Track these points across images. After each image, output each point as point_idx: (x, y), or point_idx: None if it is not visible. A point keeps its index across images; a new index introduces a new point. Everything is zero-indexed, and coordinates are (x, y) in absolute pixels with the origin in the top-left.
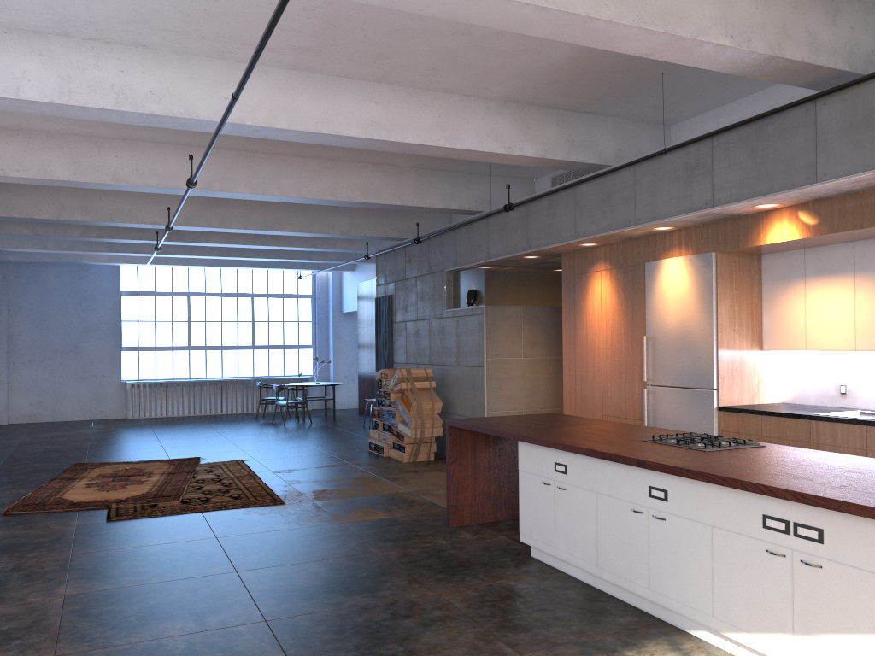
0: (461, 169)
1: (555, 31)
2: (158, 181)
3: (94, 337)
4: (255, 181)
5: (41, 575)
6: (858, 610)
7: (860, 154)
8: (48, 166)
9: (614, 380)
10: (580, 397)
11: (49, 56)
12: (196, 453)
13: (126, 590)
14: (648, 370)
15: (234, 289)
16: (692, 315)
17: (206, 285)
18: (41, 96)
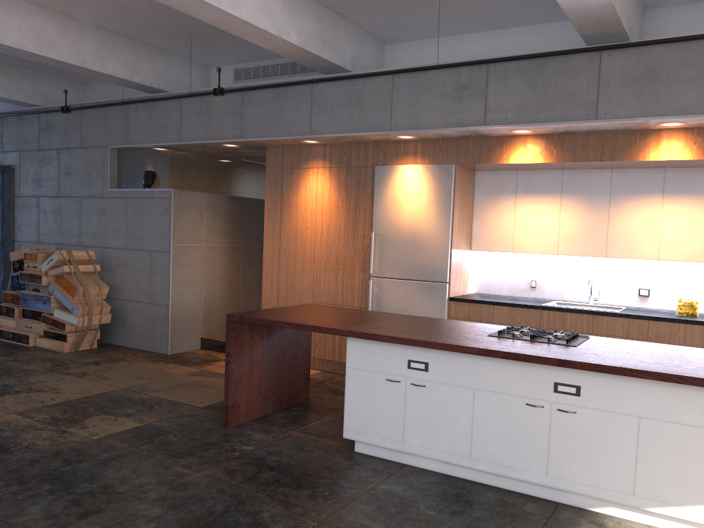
0: (149, 41)
1: None
2: None
3: None
4: None
5: None
6: None
7: (640, 102)
8: None
9: (330, 271)
10: (285, 285)
11: None
12: None
13: None
14: (373, 263)
15: None
16: (429, 217)
17: None
18: None
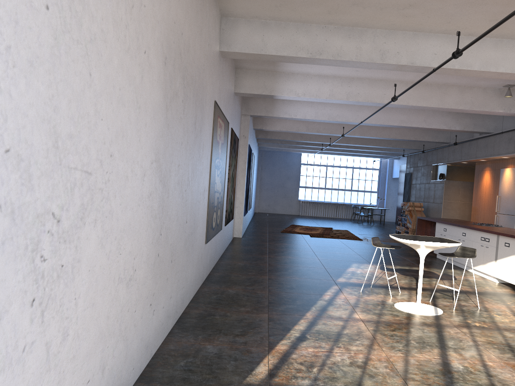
0: None
1: (447, 110)
2: (330, 132)
3: (289, 181)
4: (361, 131)
5: (301, 242)
6: (492, 256)
7: None
8: (299, 128)
9: (487, 211)
10: (476, 217)
11: (313, 107)
12: (330, 227)
13: (323, 247)
14: (497, 208)
15: (345, 165)
16: (511, 189)
17: (334, 162)
18: (310, 118)
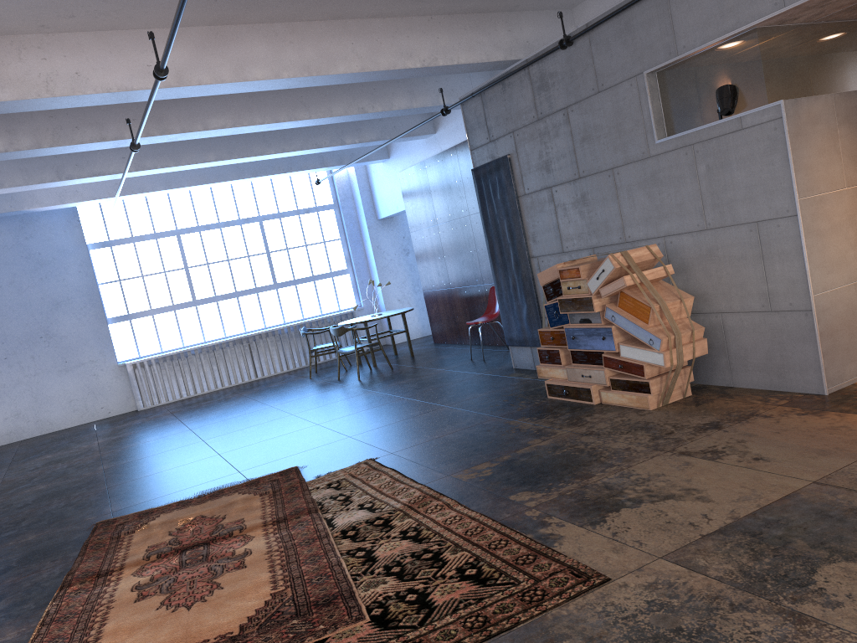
0: None
1: None
2: None
3: (67, 313)
4: None
5: None
6: None
7: None
8: None
9: None
10: None
11: None
12: (279, 456)
13: None
14: None
15: (235, 215)
16: None
17: (197, 216)
18: None
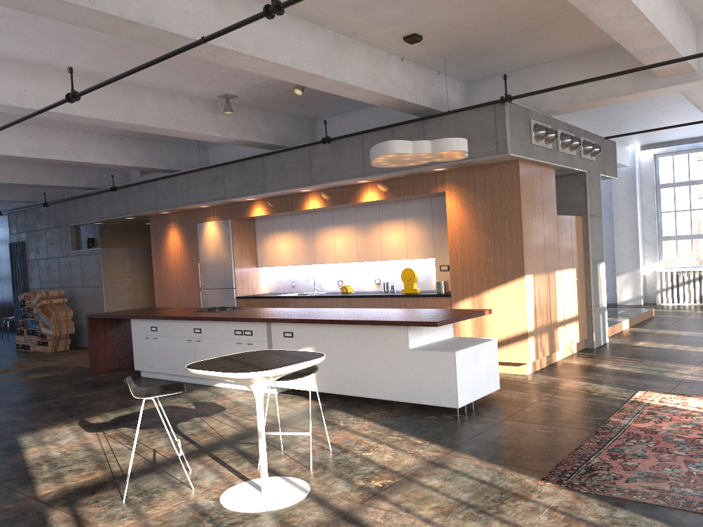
0: None
1: (139, 129)
2: None
3: None
4: None
5: None
6: None
7: (280, 182)
8: None
9: (184, 288)
10: (165, 299)
11: None
12: None
13: None
14: (201, 281)
15: None
16: (221, 251)
17: None
18: None
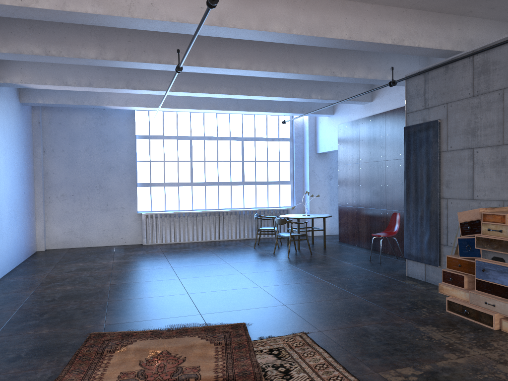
0: None
1: None
2: None
3: (114, 175)
4: None
5: None
6: None
7: None
8: None
9: None
10: None
11: None
12: (231, 308)
13: None
14: None
15: (227, 134)
16: None
17: (204, 130)
18: None
